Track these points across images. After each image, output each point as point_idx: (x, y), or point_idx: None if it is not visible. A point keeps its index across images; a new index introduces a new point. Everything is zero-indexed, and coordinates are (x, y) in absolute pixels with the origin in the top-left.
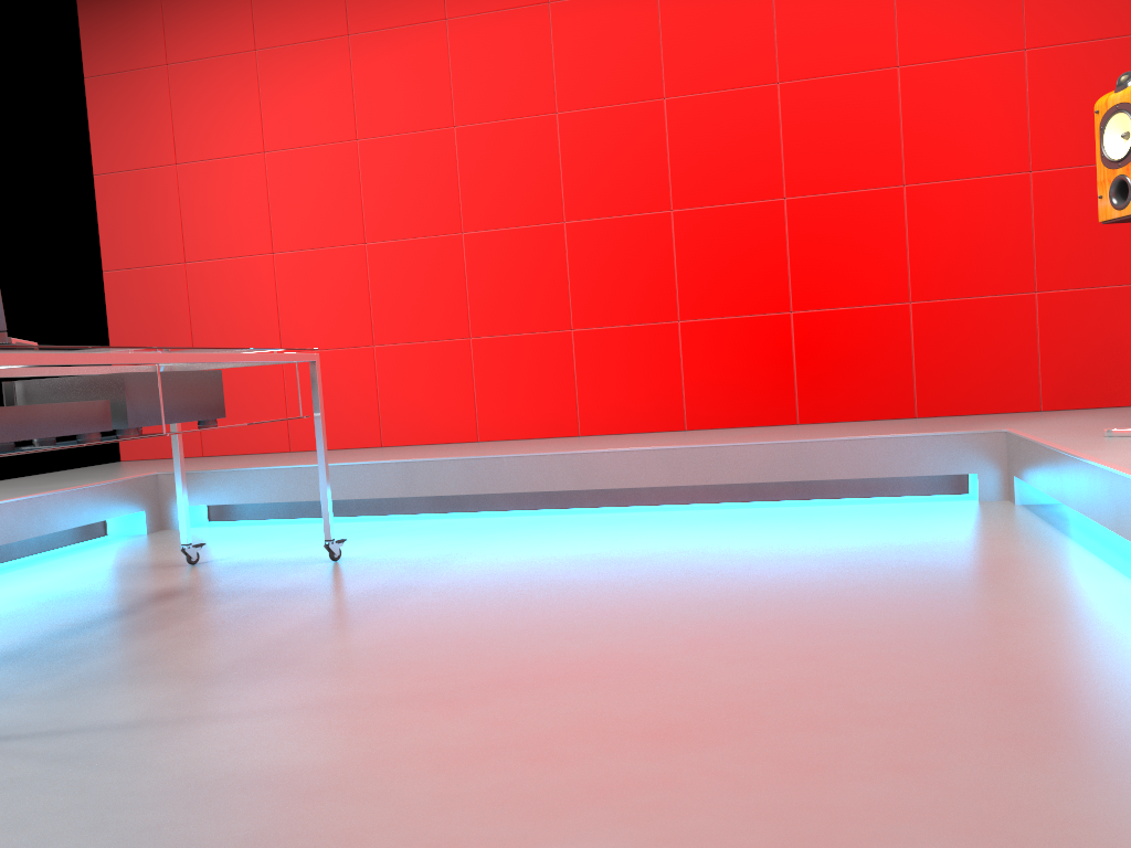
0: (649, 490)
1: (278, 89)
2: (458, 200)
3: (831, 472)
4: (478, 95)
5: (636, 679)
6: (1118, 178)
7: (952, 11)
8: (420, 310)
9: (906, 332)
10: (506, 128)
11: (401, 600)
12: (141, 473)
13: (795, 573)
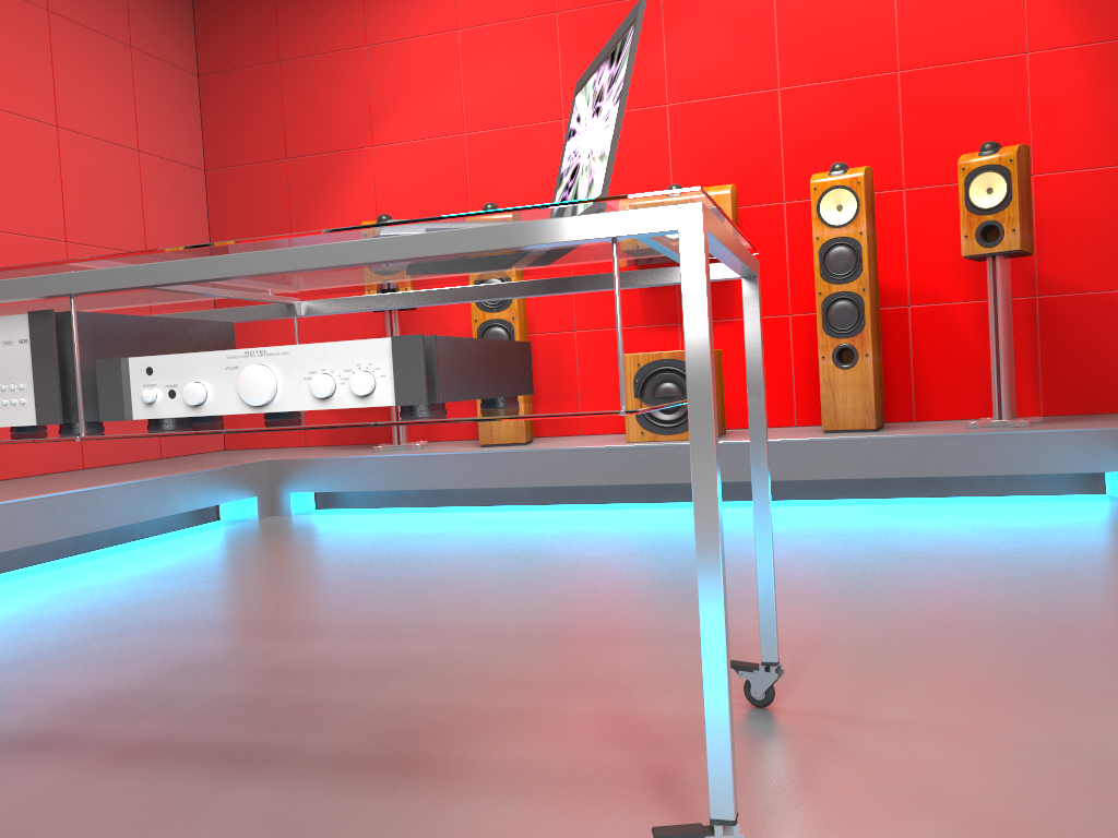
0: None
1: None
2: None
3: (179, 506)
4: None
5: (672, 559)
6: None
7: (93, 95)
8: None
9: None
10: None
11: (341, 620)
12: None
13: (434, 543)
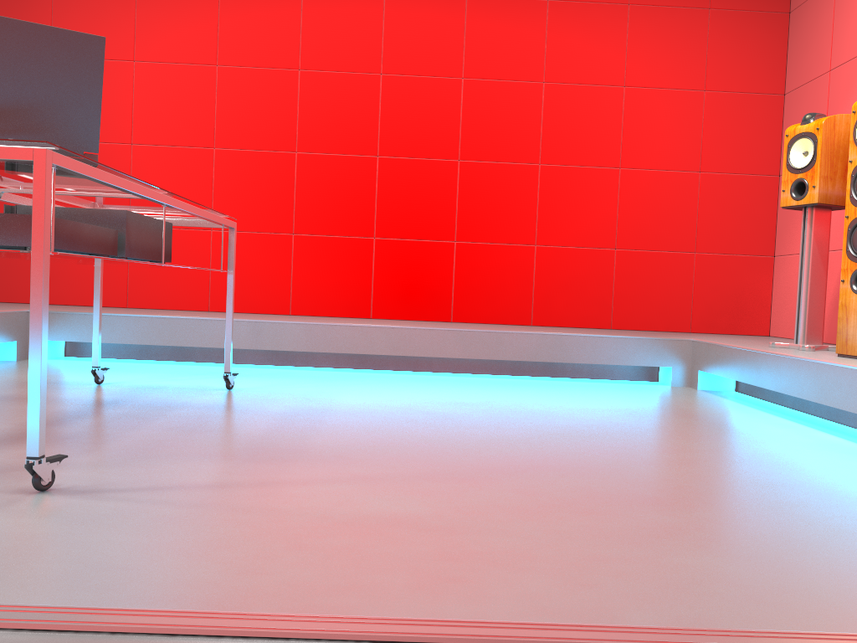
0: (439, 361)
1: (153, 13)
2: (296, 126)
3: (577, 357)
4: (321, 49)
5: (587, 471)
6: (798, 180)
7: (663, 56)
8: (254, 207)
9: (611, 269)
10: (341, 78)
11: (327, 417)
12: (12, 309)
13: (607, 418)
